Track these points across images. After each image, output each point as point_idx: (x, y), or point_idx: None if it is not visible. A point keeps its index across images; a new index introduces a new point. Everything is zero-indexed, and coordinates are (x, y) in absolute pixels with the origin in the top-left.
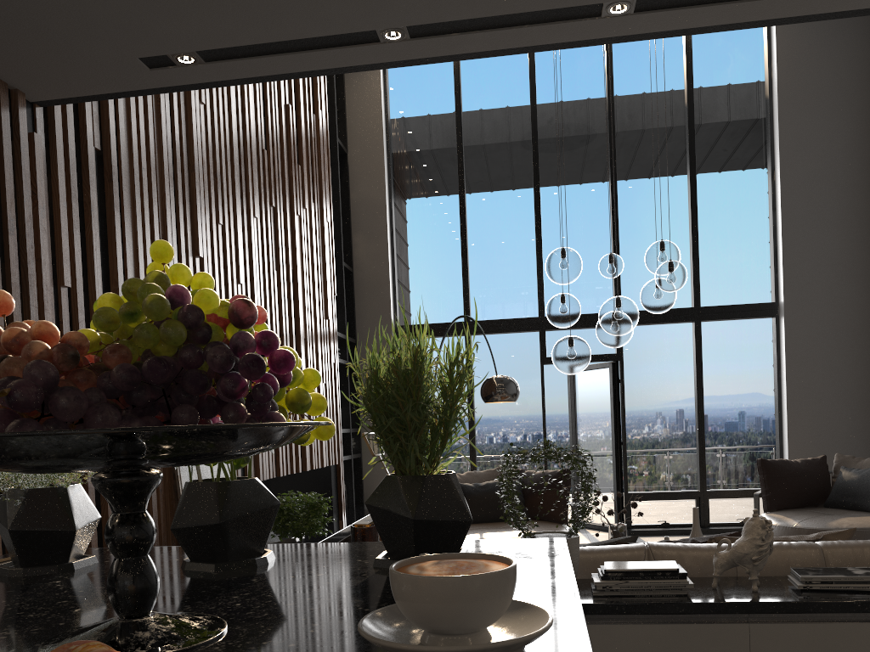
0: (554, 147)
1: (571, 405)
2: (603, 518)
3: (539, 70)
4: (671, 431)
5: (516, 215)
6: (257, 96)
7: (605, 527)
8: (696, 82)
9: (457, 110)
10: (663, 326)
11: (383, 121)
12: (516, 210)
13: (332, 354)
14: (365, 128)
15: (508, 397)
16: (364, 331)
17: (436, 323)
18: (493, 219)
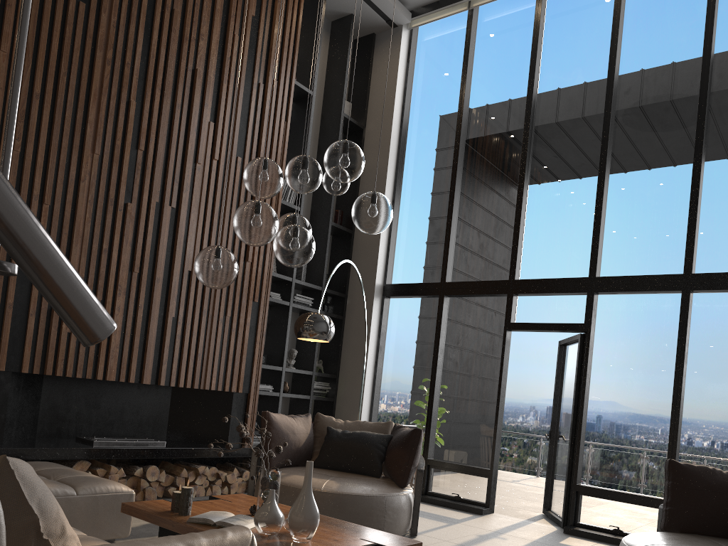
0: (552, 104)
1: (556, 381)
2: (560, 509)
3: (548, 27)
4: (641, 421)
5: (505, 176)
6: (127, 56)
7: (556, 520)
8: (723, 9)
9: (462, 79)
10: (647, 296)
11: (397, 97)
12: (505, 172)
13: (253, 293)
14: (381, 105)
15: (309, 334)
16: (354, 287)
17: (416, 283)
18: (483, 182)
